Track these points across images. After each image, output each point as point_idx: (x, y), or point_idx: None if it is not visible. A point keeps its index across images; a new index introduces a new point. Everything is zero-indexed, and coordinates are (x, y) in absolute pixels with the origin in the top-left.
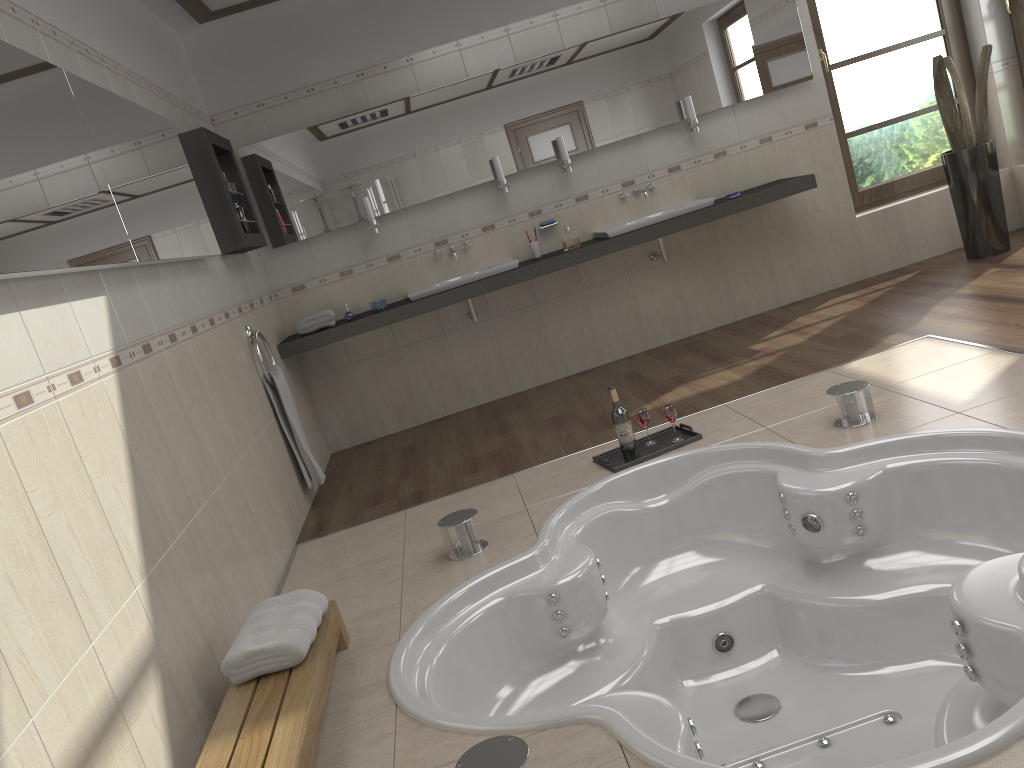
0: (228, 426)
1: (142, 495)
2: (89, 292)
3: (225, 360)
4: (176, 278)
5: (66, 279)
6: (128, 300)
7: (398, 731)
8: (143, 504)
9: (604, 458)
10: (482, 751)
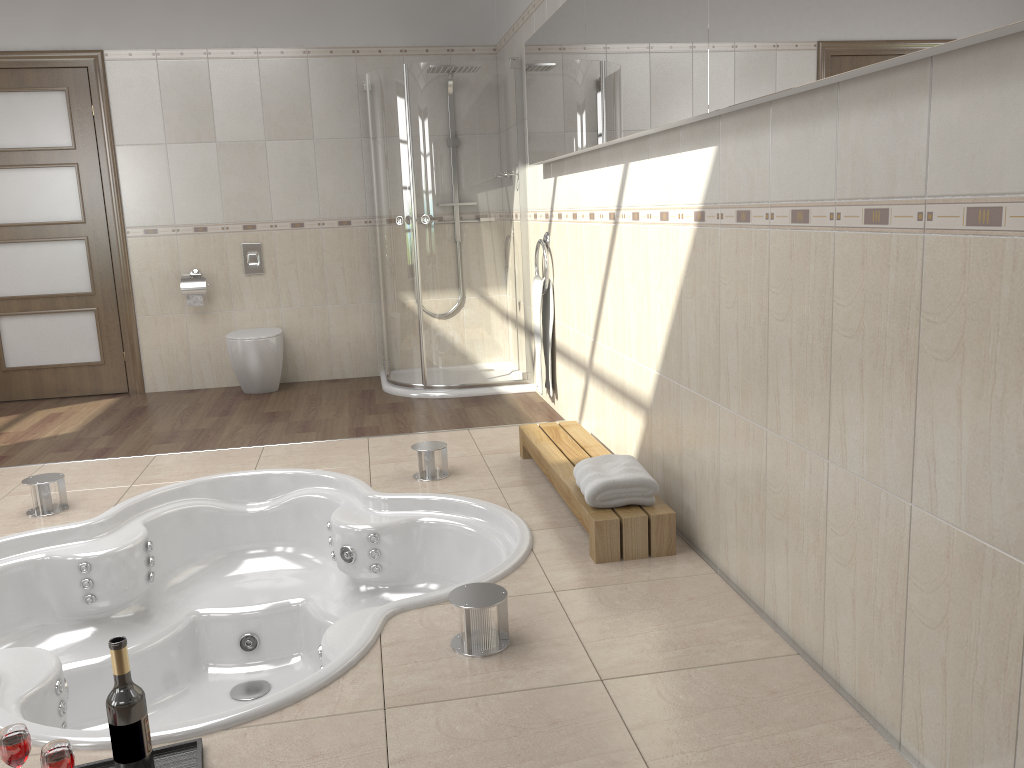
0: (858, 412)
1: (677, 330)
2: (700, 143)
3: (971, 320)
4: (888, 104)
5: (685, 130)
6: (744, 152)
7: (505, 504)
8: (675, 336)
9: (197, 758)
10: (433, 447)
